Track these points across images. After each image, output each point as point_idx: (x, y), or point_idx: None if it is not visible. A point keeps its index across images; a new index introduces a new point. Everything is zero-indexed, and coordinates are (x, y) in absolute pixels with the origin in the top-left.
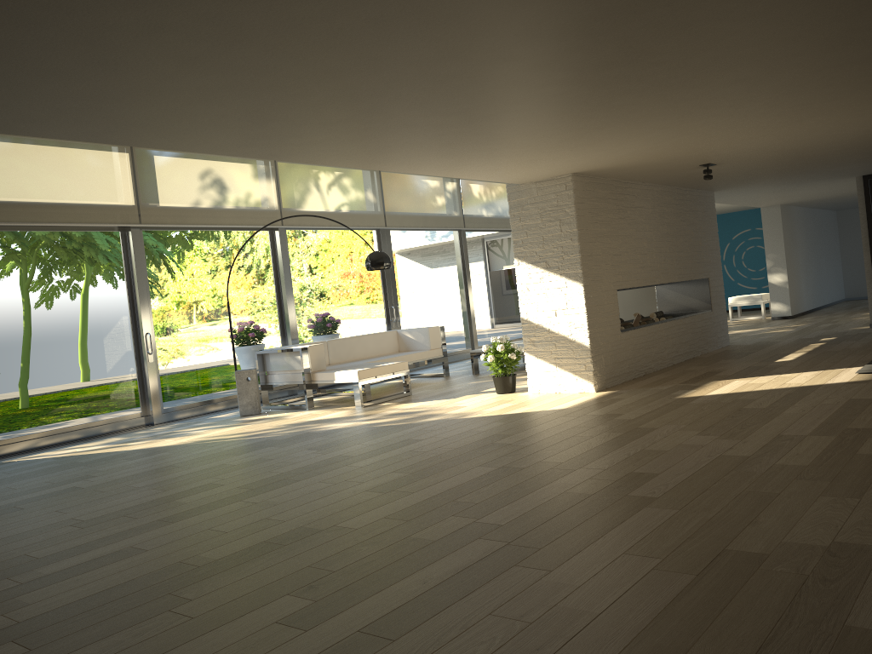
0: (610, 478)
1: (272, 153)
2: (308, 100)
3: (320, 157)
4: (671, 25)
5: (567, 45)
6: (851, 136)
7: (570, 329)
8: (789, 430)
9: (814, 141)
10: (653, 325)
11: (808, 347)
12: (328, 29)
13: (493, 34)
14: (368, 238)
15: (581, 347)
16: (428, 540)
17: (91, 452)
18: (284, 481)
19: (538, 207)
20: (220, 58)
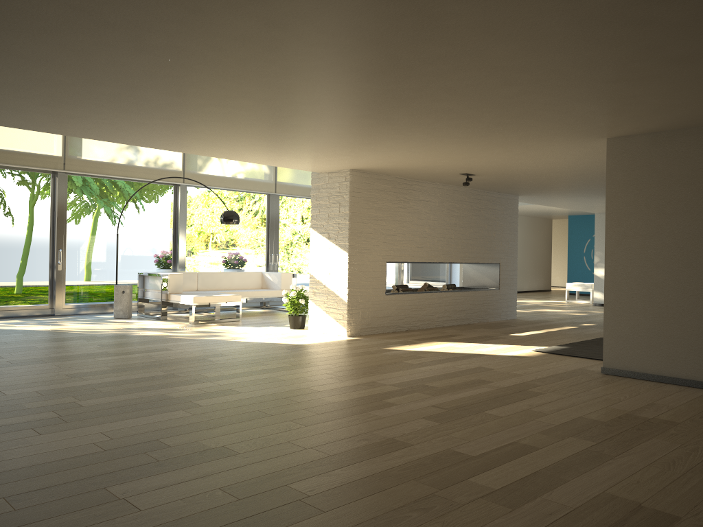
0: (209, 390)
1: (66, 132)
2: (32, 101)
3: (109, 138)
4: (230, 76)
5: (170, 82)
6: (562, 165)
7: (337, 286)
8: (387, 380)
9: (534, 165)
10: (425, 293)
11: (559, 328)
12: None
13: (97, 71)
14: (259, 199)
15: (342, 301)
16: (25, 407)
17: None
18: (39, 361)
19: (328, 191)
20: None
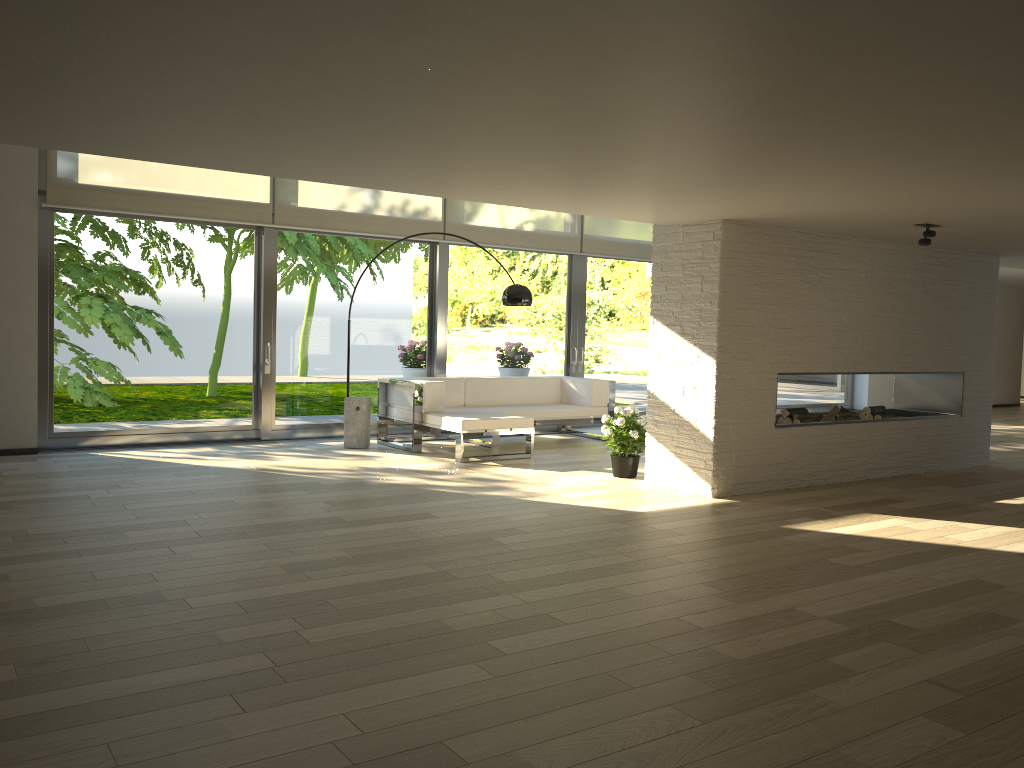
0: (512, 615)
1: (278, 173)
2: (227, 126)
3: (343, 179)
4: (565, 70)
5: (455, 85)
6: None
7: (696, 414)
8: (815, 605)
9: None
10: (838, 425)
11: None
12: (124, 61)
13: (334, 71)
14: (556, 263)
15: (703, 439)
16: (220, 640)
17: (164, 460)
18: (240, 535)
19: (682, 257)
20: (55, 83)
